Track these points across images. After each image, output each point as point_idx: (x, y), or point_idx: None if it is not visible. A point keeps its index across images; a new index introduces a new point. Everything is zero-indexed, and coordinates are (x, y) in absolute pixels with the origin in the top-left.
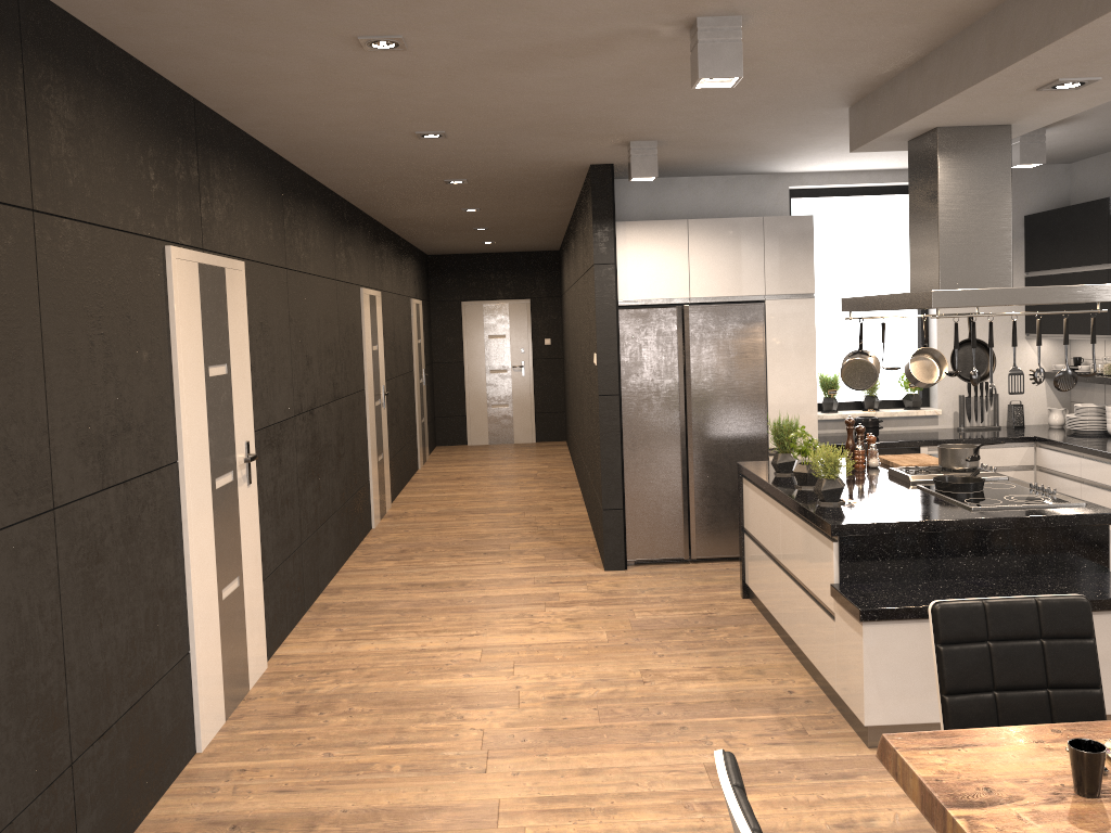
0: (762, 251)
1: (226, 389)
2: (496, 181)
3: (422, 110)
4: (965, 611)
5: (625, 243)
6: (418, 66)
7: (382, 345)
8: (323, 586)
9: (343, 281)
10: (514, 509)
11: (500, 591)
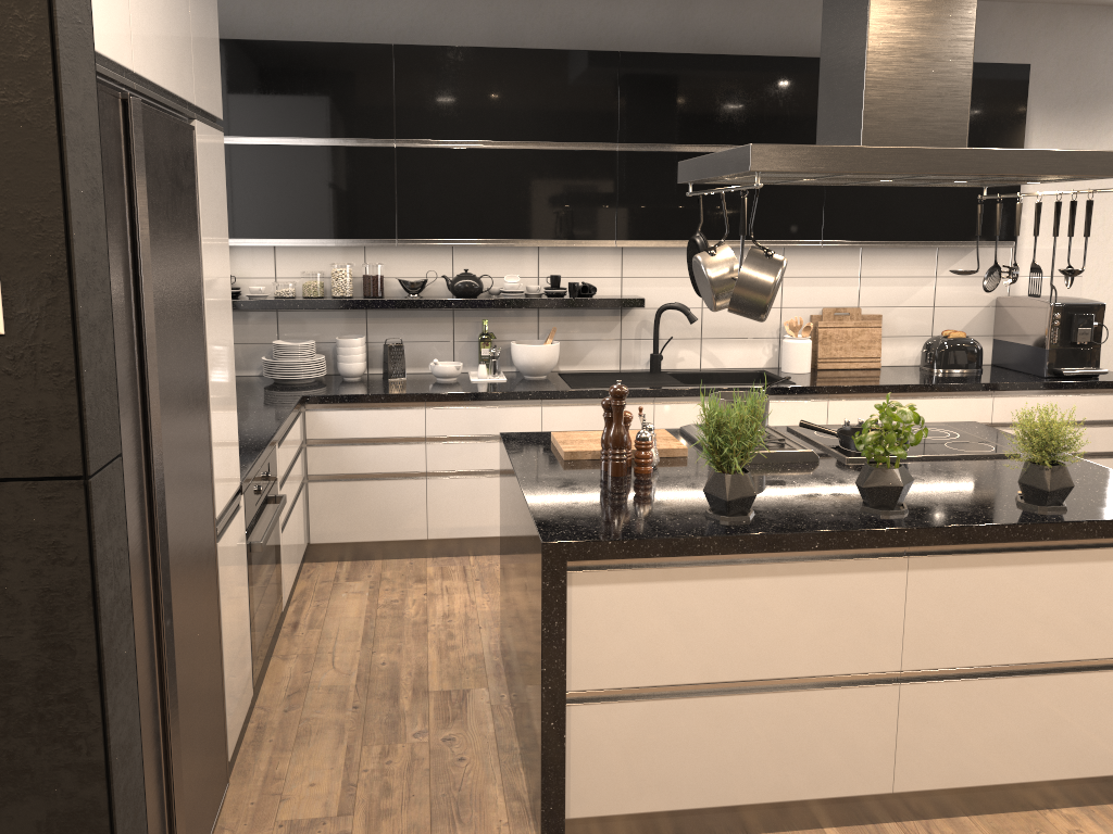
0: None
1: None
2: None
3: None
4: None
5: None
6: None
7: None
8: None
9: None
10: None
11: None
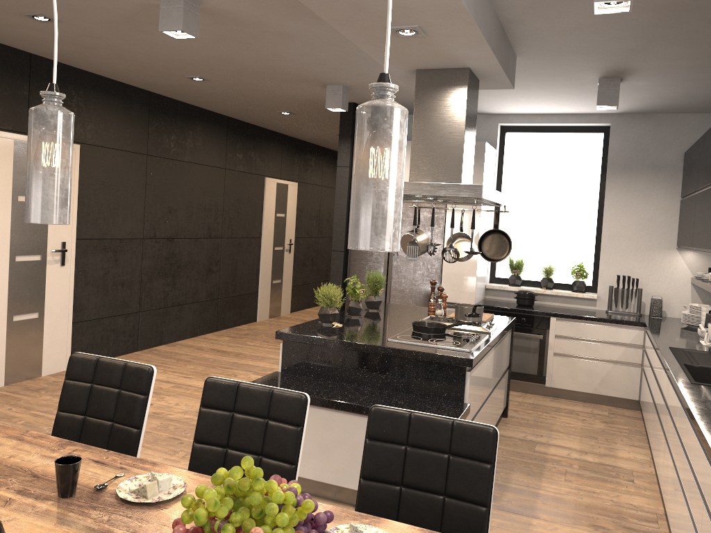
0: None
1: None
2: (311, 113)
3: (156, 61)
4: (84, 361)
5: None
6: (91, 32)
7: (293, 215)
8: (169, 341)
9: (238, 170)
10: None
11: (248, 362)
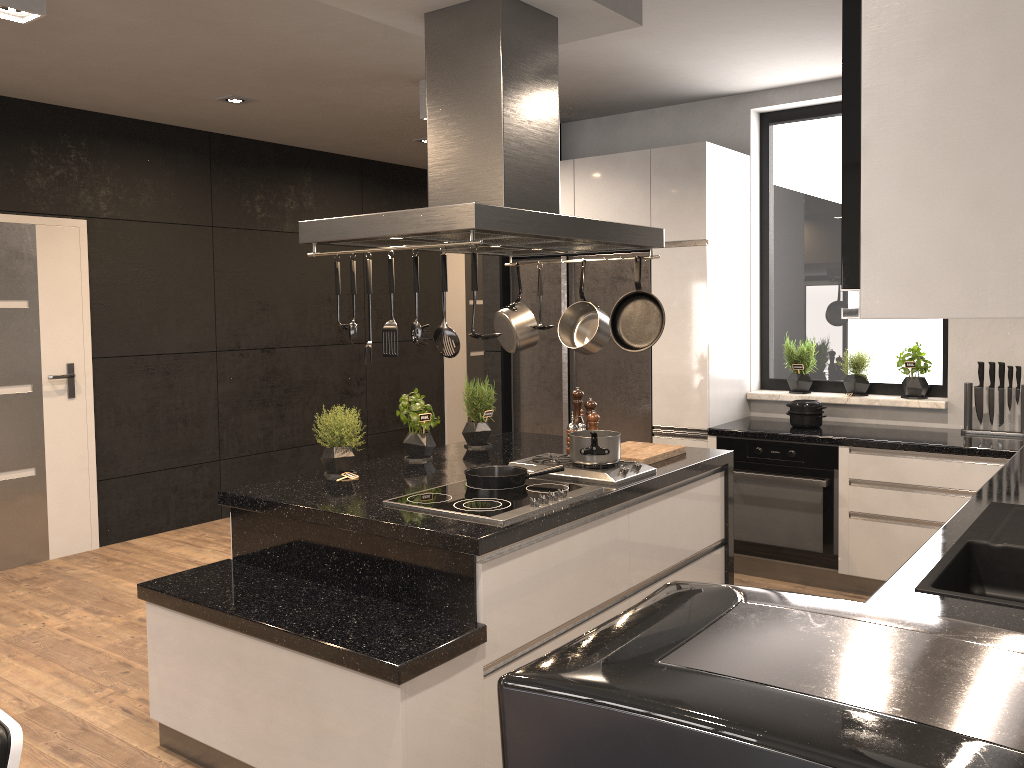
0: (648, 190)
1: (24, 320)
2: None
3: (145, 78)
4: None
5: None
6: (0, 43)
7: None
8: None
9: None
10: None
11: None
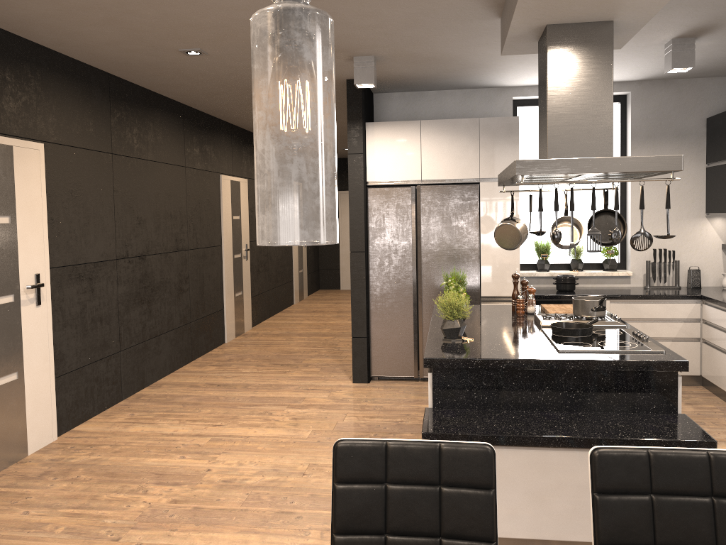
0: (477, 144)
1: (7, 234)
2: None
3: (158, 27)
4: (364, 451)
5: (373, 138)
6: None
7: (247, 216)
8: (151, 381)
9: (196, 168)
10: (331, 334)
11: (266, 393)
